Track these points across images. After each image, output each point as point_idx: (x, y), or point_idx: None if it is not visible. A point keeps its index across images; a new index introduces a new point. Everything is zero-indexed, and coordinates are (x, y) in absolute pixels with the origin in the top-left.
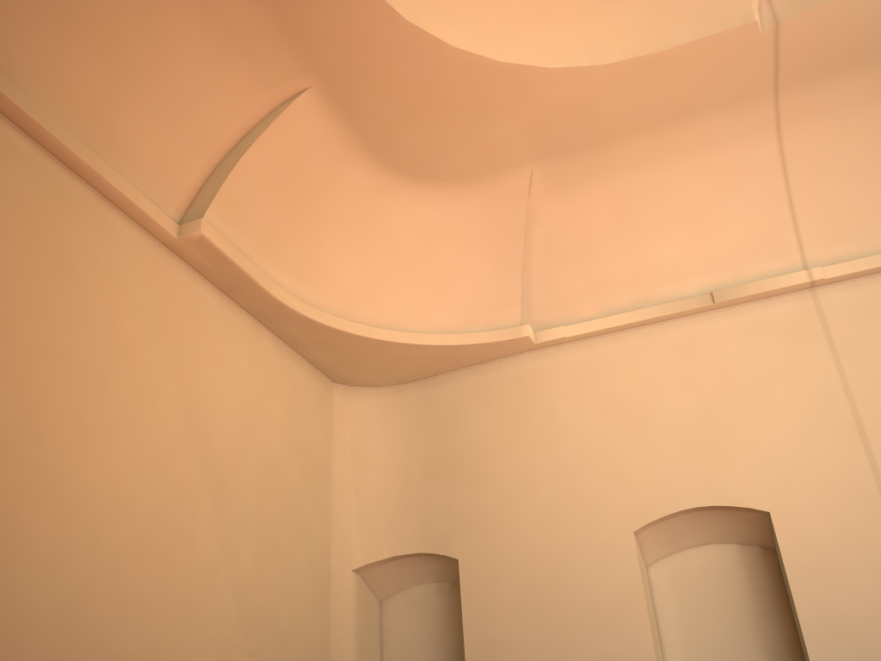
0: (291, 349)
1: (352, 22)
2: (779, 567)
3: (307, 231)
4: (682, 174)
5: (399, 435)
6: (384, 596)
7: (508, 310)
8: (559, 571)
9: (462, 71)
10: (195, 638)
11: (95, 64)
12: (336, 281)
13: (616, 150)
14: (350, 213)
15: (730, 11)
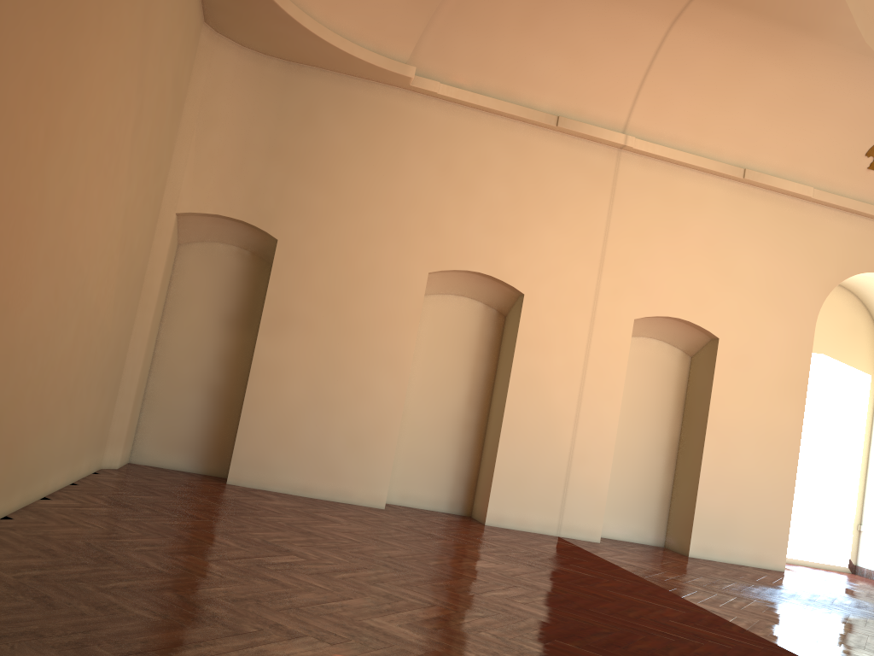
0: None
1: None
2: (503, 328)
3: None
4: (594, 11)
5: (250, 104)
6: (184, 241)
7: (403, 44)
8: (362, 280)
9: None
10: (102, 250)
11: None
12: None
13: None
14: None
15: None
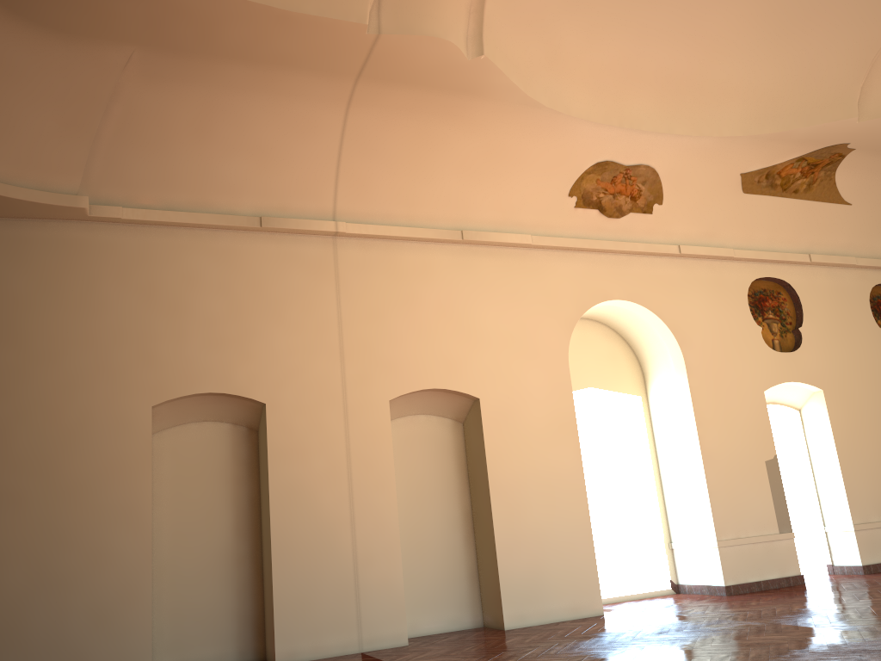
0: None
1: None
2: (258, 444)
3: None
4: (266, 110)
5: None
6: None
7: (68, 175)
8: (75, 433)
9: None
10: None
11: None
12: None
13: (219, 67)
14: None
15: (351, 6)
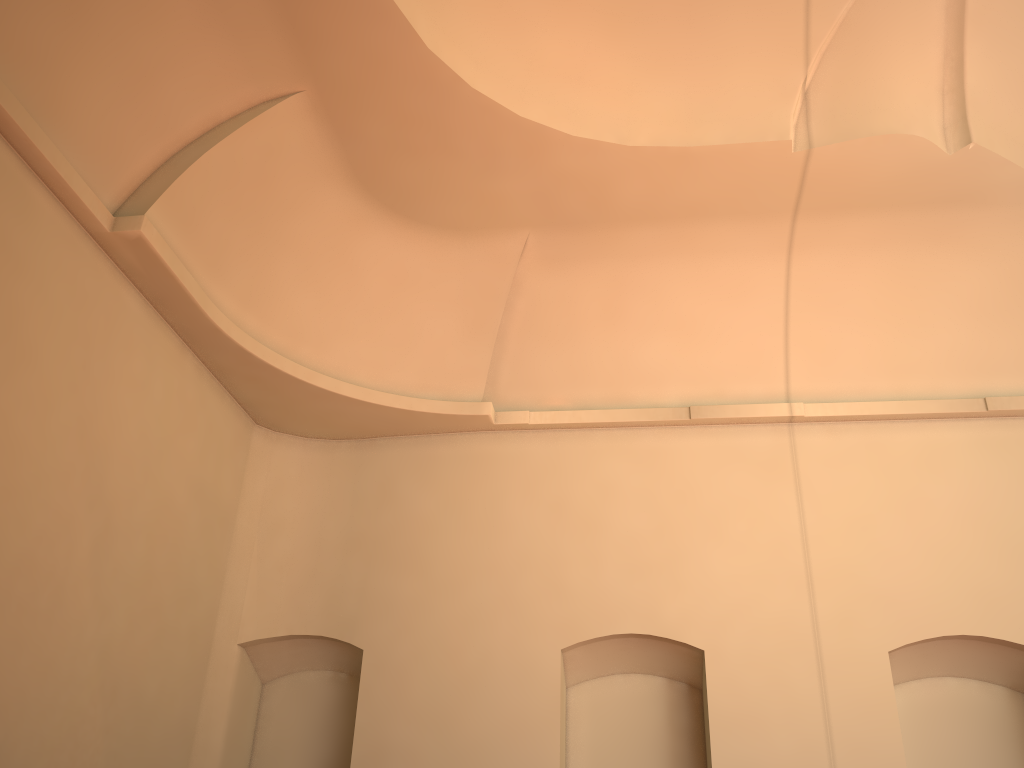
0: (215, 378)
1: (366, 35)
2: (702, 708)
3: (262, 250)
4: (685, 275)
5: (321, 497)
6: (268, 678)
7: (472, 382)
8: (474, 679)
9: (476, 116)
10: (45, 704)
11: (53, 11)
12: (285, 311)
13: (622, 235)
14: (316, 239)
15: (767, 123)
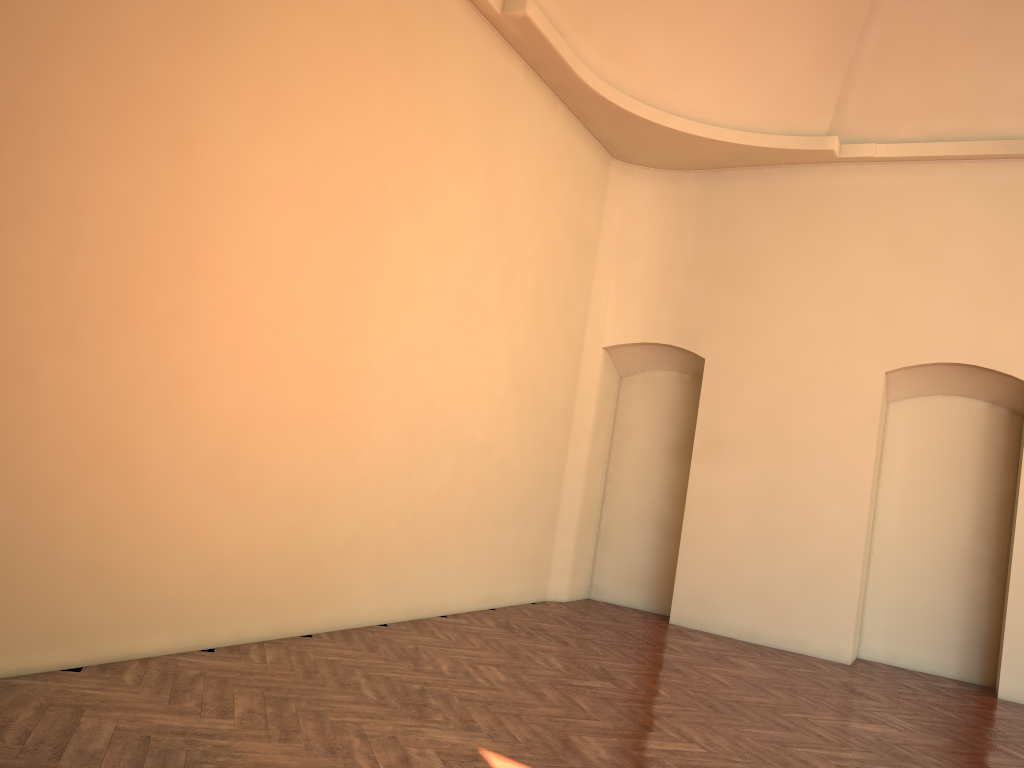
0: (579, 123)
1: None
2: (1021, 432)
3: (622, 2)
4: None
5: (669, 224)
6: (624, 374)
7: (818, 115)
8: (801, 391)
9: None
10: (479, 394)
11: None
12: (641, 58)
13: None
14: None
15: None
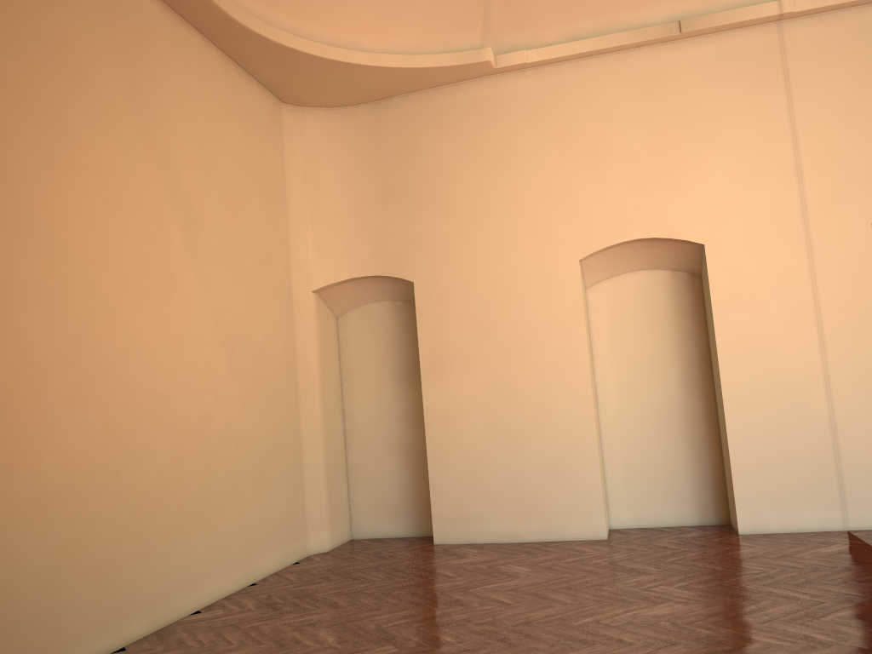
0: (239, 67)
1: None
2: (702, 291)
3: None
4: None
5: (352, 160)
6: (340, 313)
7: (469, 30)
8: (509, 294)
9: None
10: (186, 362)
11: None
12: None
13: None
14: None
15: None
